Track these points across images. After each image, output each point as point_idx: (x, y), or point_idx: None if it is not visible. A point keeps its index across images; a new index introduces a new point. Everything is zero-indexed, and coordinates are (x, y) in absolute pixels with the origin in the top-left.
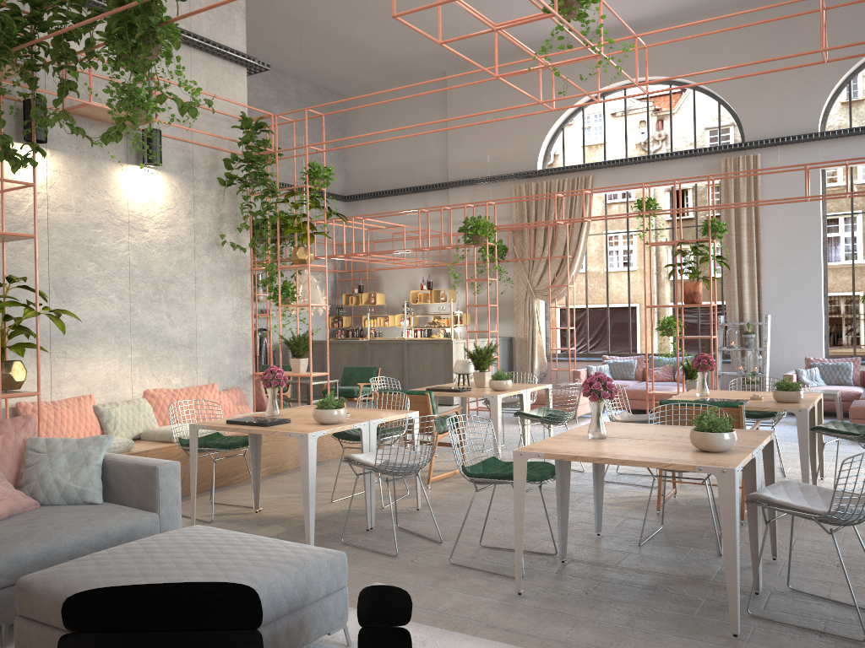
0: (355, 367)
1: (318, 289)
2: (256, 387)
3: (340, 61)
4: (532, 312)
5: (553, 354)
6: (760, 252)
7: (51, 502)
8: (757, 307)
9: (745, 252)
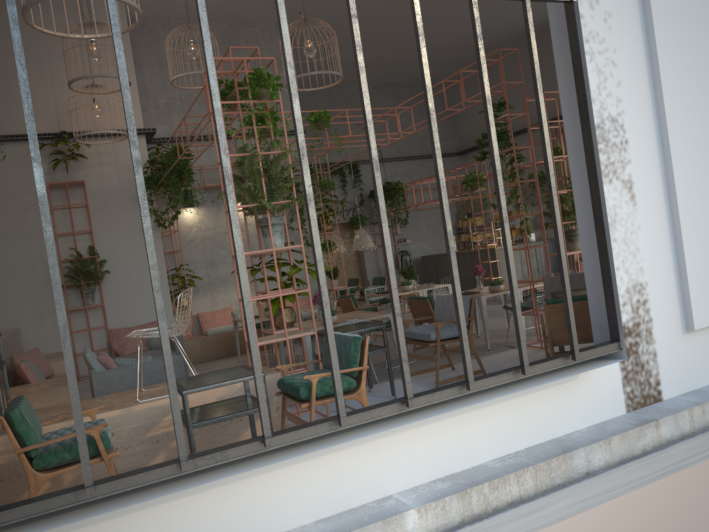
0: None
1: (366, 237)
2: None
3: None
4: None
5: None
6: None
7: (153, 348)
8: None
9: None
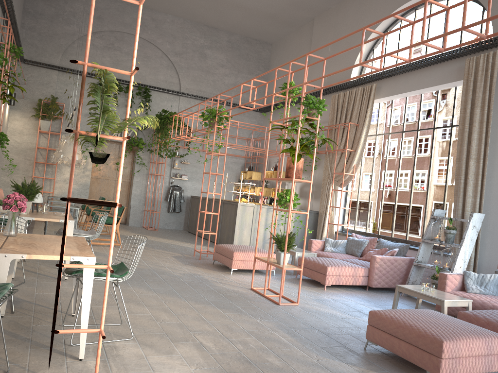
0: None
1: (72, 146)
2: None
3: (240, 17)
4: (328, 193)
5: (346, 230)
6: (487, 149)
7: None
8: (477, 205)
9: (473, 149)
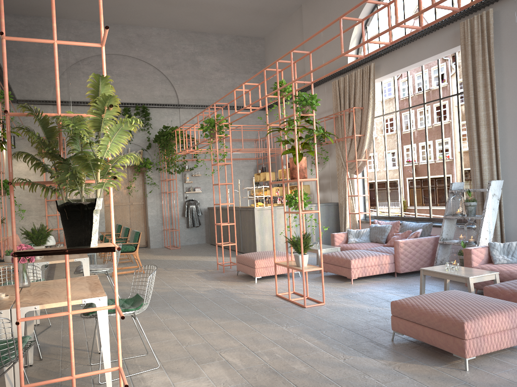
0: (133, 231)
1: None
2: None
3: (226, 17)
4: (344, 183)
5: (368, 217)
6: (495, 113)
7: None
8: (495, 172)
9: (482, 115)
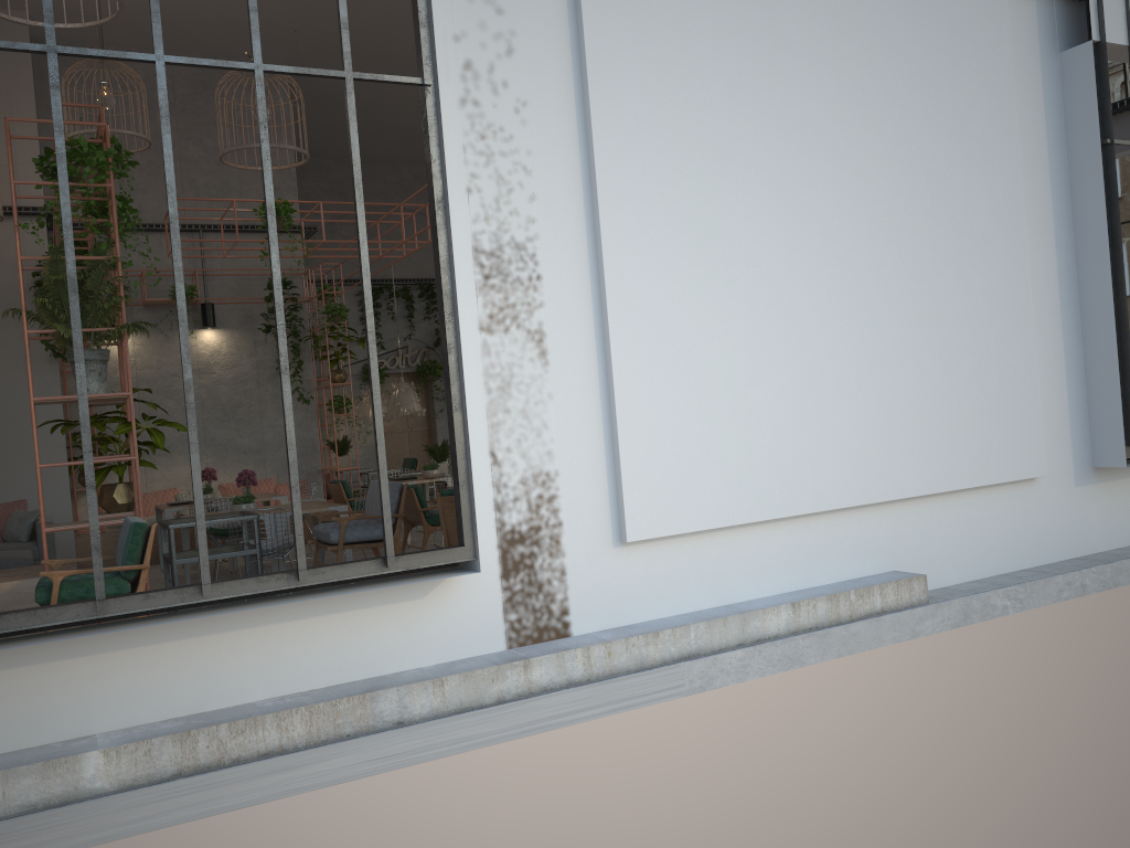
0: None
1: (409, 395)
2: (330, 479)
3: None
4: None
5: None
6: None
7: (9, 540)
8: None
9: None
